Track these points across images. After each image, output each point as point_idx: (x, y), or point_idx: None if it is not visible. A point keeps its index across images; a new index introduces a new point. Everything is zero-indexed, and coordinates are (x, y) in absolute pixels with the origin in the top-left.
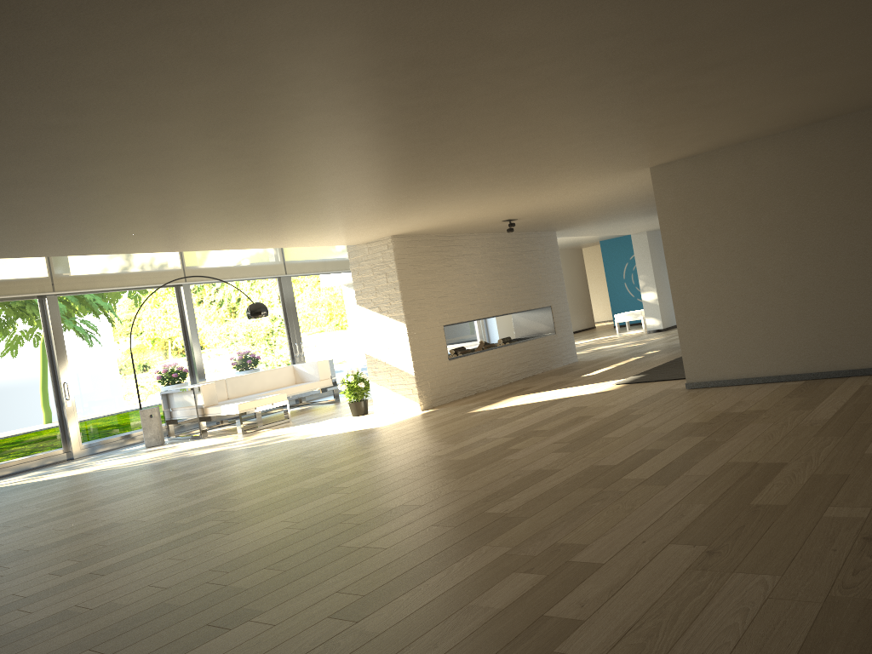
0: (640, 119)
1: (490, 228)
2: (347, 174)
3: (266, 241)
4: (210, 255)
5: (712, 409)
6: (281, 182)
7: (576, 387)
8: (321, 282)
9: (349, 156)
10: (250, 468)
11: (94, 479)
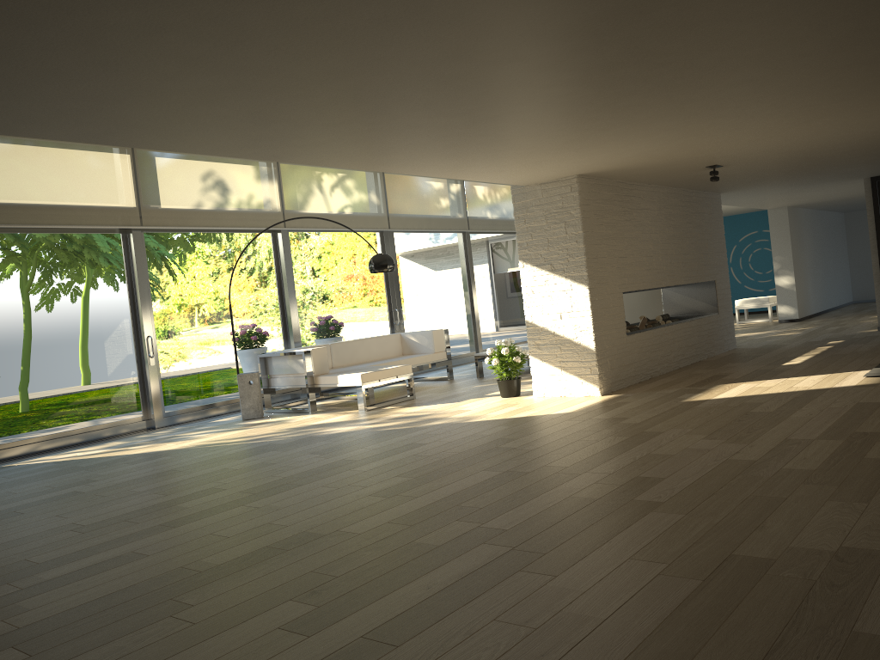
0: None
1: (676, 178)
2: (704, 30)
3: (451, 163)
4: (312, 198)
5: None
6: (613, 32)
7: (804, 378)
8: (424, 241)
9: None
10: (439, 459)
11: (207, 458)
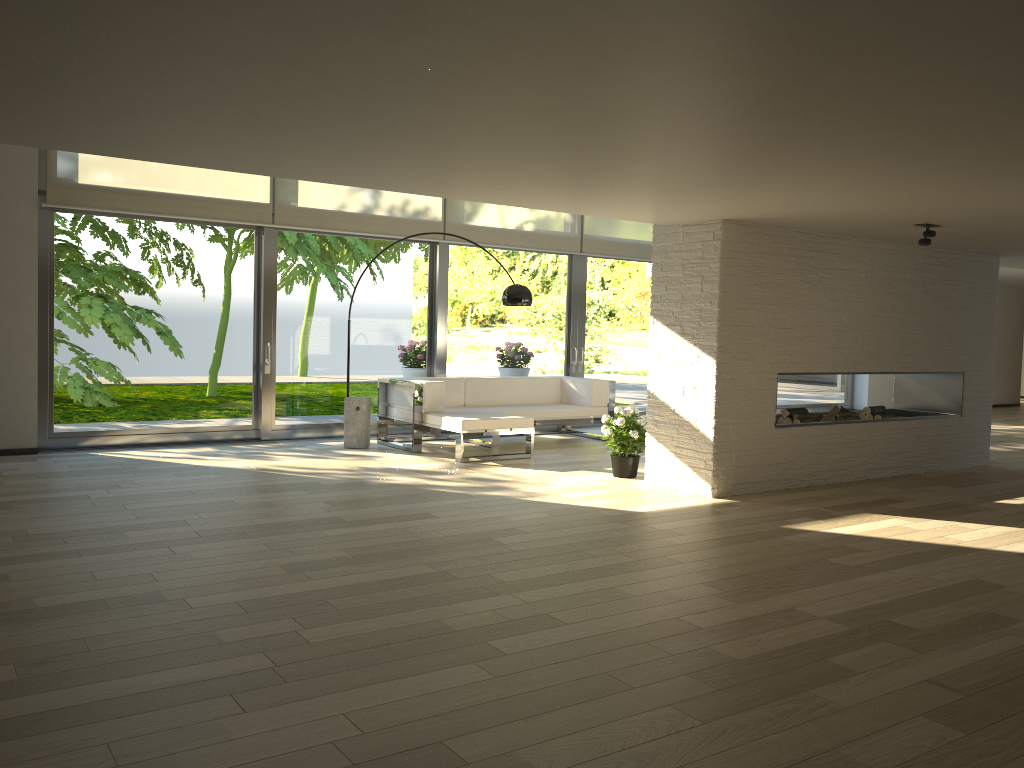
0: None
1: (889, 234)
2: (614, 75)
3: (518, 195)
4: (483, 209)
5: None
6: (486, 74)
7: (983, 527)
8: (627, 271)
9: (606, 21)
10: (414, 539)
11: (239, 485)
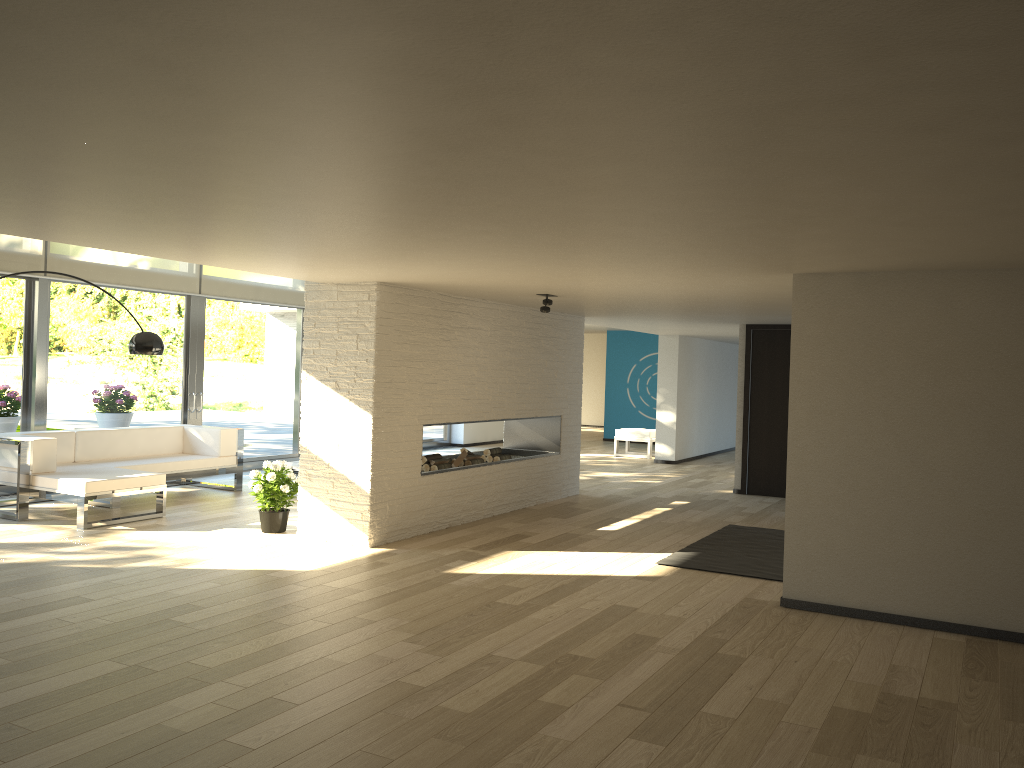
0: (894, 207)
1: (512, 298)
2: (373, 181)
3: (186, 252)
4: None
5: (856, 675)
6: (247, 167)
7: (599, 554)
8: (247, 313)
9: (400, 148)
10: (79, 630)
11: None
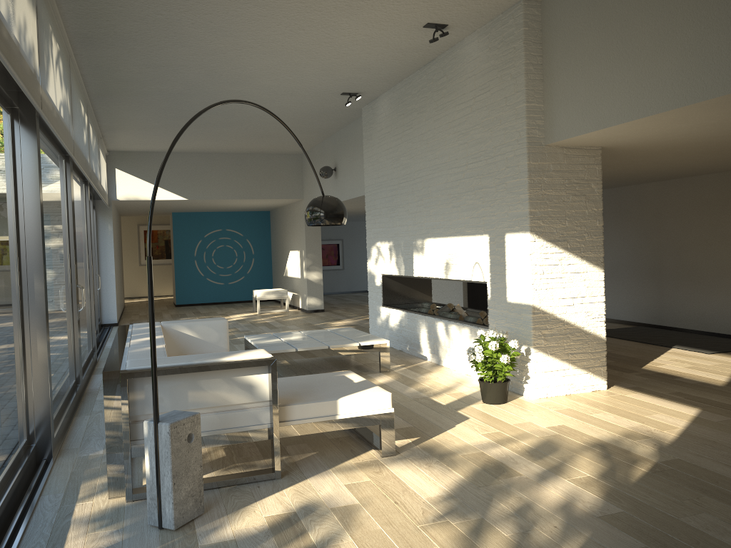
0: None
1: None
2: None
3: None
4: (50, 71)
5: None
6: None
7: (669, 357)
8: (76, 186)
9: None
10: None
11: None
